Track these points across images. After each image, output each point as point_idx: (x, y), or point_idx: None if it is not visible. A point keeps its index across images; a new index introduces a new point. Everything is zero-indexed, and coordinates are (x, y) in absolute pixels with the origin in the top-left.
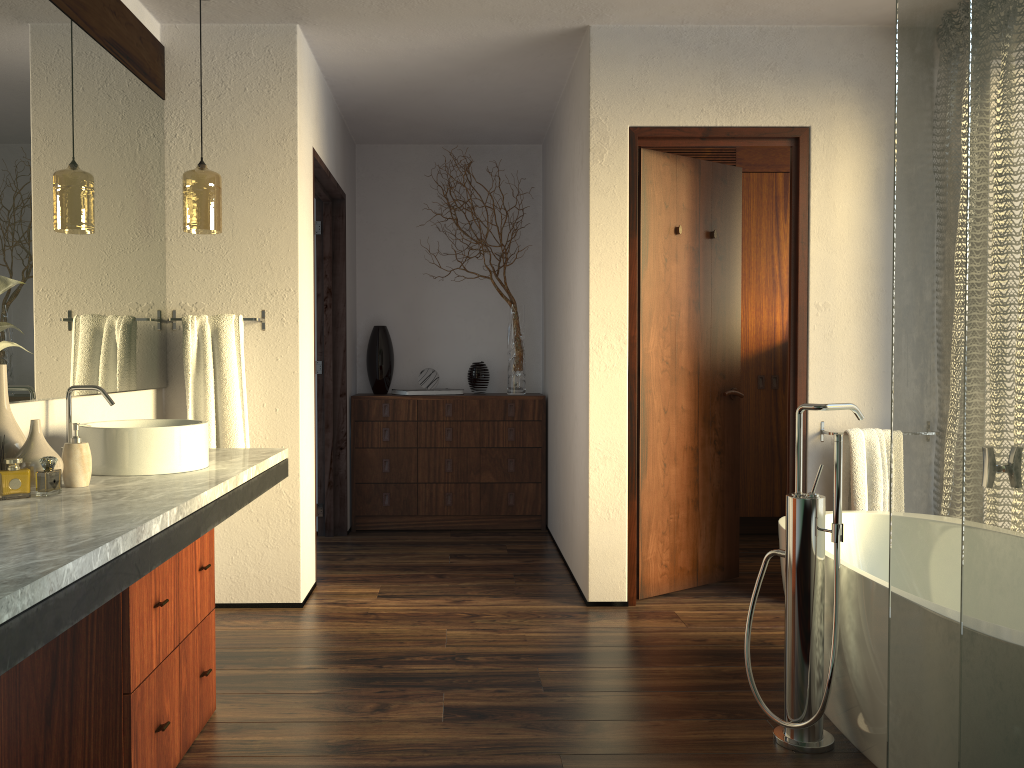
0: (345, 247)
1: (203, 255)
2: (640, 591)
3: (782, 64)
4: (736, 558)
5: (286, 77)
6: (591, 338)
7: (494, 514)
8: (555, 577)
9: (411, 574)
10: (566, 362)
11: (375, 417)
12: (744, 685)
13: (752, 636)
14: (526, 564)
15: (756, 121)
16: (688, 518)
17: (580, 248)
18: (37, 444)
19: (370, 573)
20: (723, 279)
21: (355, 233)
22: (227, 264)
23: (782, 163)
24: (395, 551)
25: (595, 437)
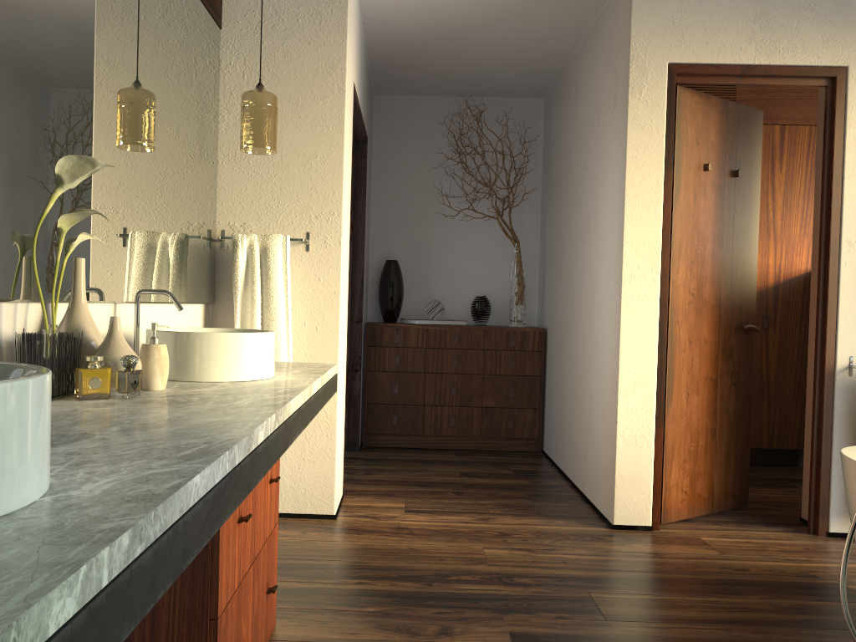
0: (366, 185)
1: (252, 178)
2: (662, 516)
3: (822, 4)
4: (746, 487)
5: (337, 9)
6: (624, 268)
7: (494, 436)
8: (568, 498)
9: (430, 490)
10: (580, 294)
11: (387, 343)
12: (813, 622)
13: (792, 567)
14: (535, 485)
15: (794, 60)
16: (706, 447)
17: (609, 183)
18: (117, 342)
19: (390, 488)
20: (744, 217)
21: (370, 175)
22: (275, 187)
23: (779, 116)
24: (408, 467)
25: (625, 364)
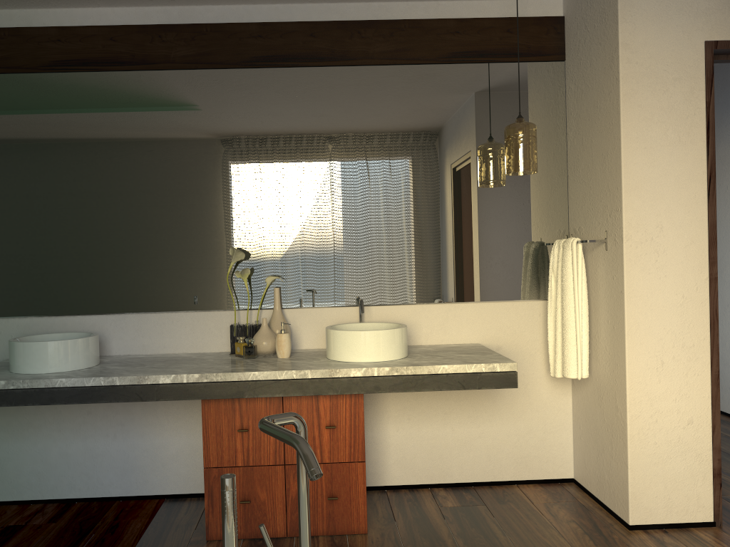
0: None
1: (581, 185)
2: None
3: None
4: None
5: None
6: None
7: None
8: None
9: None
10: None
11: None
12: None
13: None
14: None
15: None
16: None
17: None
18: (258, 331)
19: None
20: None
21: None
22: (590, 191)
23: None
24: None
25: None
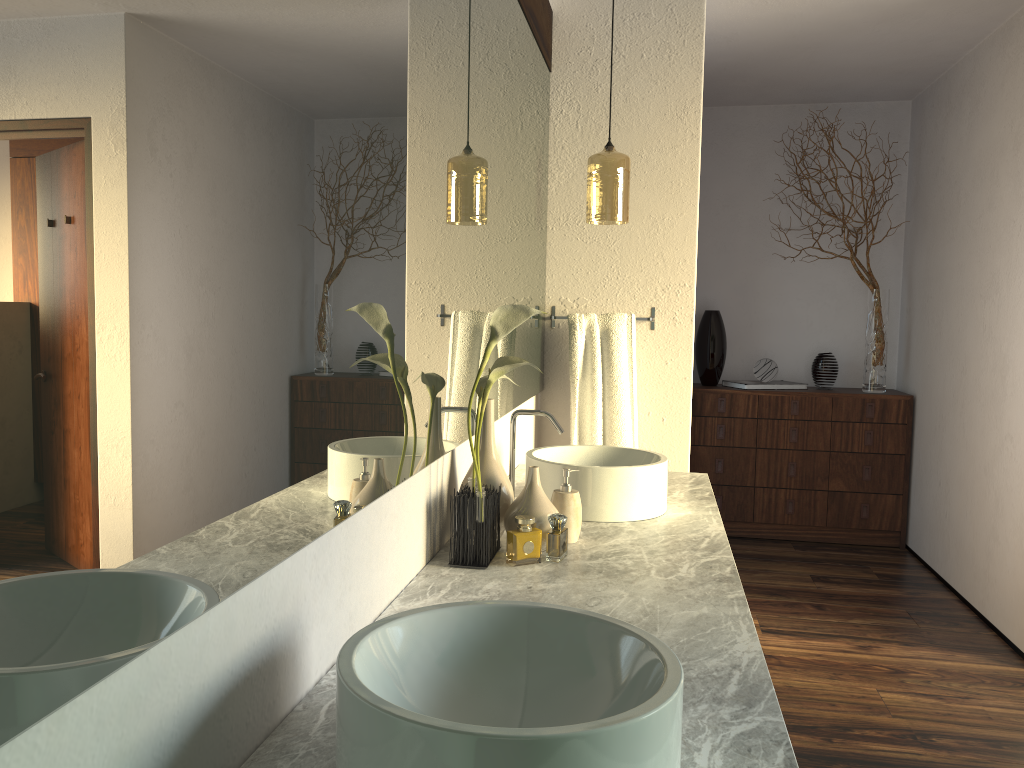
0: None
1: (587, 245)
2: None
3: None
4: None
5: (690, 39)
6: None
7: (843, 527)
8: (963, 621)
9: (782, 601)
10: (979, 366)
11: (709, 412)
12: None
13: None
14: (913, 598)
15: None
16: None
17: None
18: (538, 497)
19: None
20: None
21: None
22: (614, 255)
23: None
24: (743, 566)
25: None
